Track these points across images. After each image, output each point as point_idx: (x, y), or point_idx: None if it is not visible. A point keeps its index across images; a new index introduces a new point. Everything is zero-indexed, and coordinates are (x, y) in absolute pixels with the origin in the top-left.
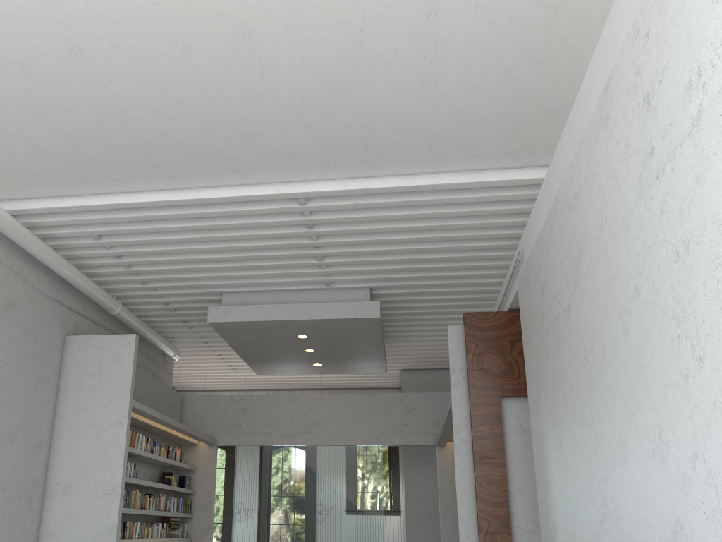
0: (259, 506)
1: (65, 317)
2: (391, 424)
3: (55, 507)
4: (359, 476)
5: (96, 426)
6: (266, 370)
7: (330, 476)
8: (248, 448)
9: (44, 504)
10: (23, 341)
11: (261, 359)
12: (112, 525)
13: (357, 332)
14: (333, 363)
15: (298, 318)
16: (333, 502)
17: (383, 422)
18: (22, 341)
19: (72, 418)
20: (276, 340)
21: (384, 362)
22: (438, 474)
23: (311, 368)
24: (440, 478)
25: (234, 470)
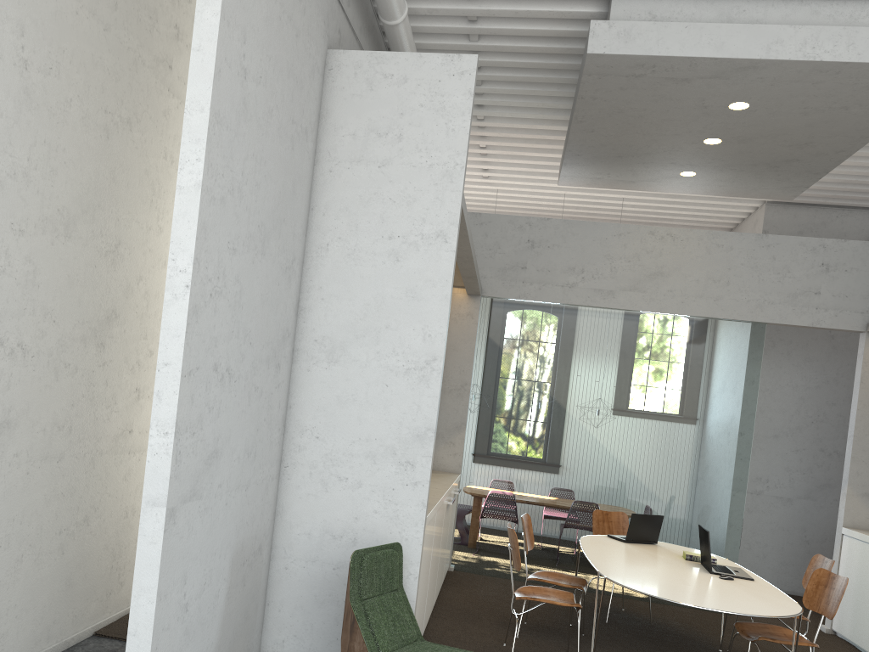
0: (545, 399)
1: (329, 10)
2: (789, 290)
3: (314, 382)
4: (718, 369)
5: (394, 239)
6: (584, 177)
7: (669, 364)
8: (534, 306)
9: (293, 376)
10: (281, 36)
11: (600, 154)
12: (425, 427)
13: (862, 104)
14: (721, 172)
15: (785, 57)
16: (670, 404)
17: (775, 285)
18: (281, 36)
19: (344, 220)
20: (676, 112)
21: (818, 178)
22: (859, 379)
23: (669, 179)
24: (862, 385)
25: (507, 339)
